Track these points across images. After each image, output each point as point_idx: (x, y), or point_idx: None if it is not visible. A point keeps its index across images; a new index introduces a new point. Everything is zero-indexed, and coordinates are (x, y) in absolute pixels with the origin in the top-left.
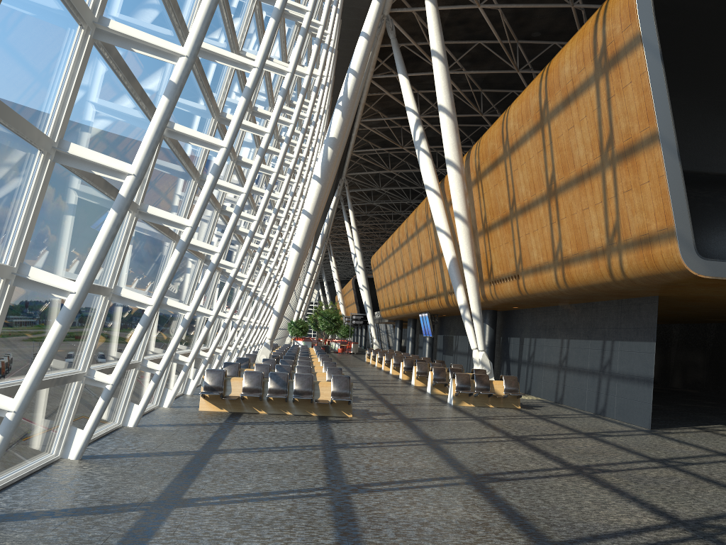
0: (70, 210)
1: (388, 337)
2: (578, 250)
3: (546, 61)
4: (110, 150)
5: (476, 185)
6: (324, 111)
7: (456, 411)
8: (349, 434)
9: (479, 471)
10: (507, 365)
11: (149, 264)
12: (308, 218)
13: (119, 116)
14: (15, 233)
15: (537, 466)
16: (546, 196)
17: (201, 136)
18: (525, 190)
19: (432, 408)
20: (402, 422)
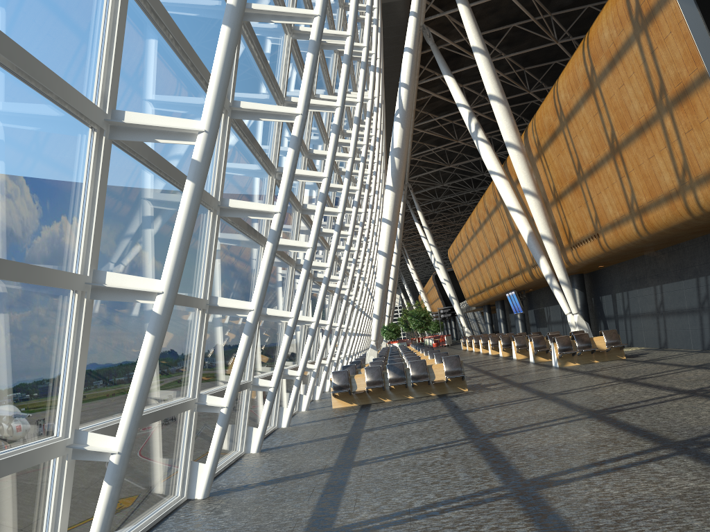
0: (229, 251)
1: (478, 324)
2: (652, 197)
3: (583, 25)
4: (246, 199)
5: (539, 160)
6: (383, 126)
7: (563, 371)
8: (471, 402)
9: (598, 408)
10: (604, 323)
11: (277, 287)
12: (388, 225)
13: (248, 171)
14: (203, 274)
15: (652, 396)
16: (610, 154)
17: (305, 173)
18: (588, 153)
19: (540, 372)
20: (515, 387)
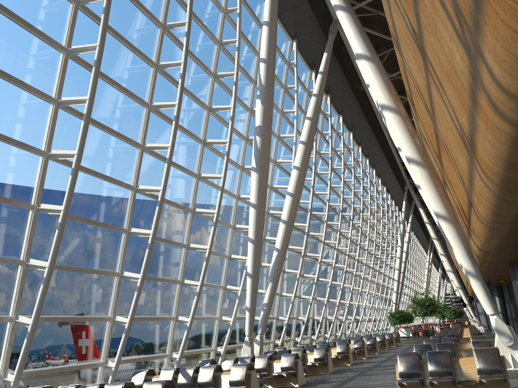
0: None
1: None
2: (467, 112)
3: None
4: None
5: (418, 119)
6: None
7: None
8: None
9: None
10: None
11: None
12: (253, 208)
13: None
14: None
15: None
16: (424, 64)
17: None
18: (421, 80)
19: None
20: None
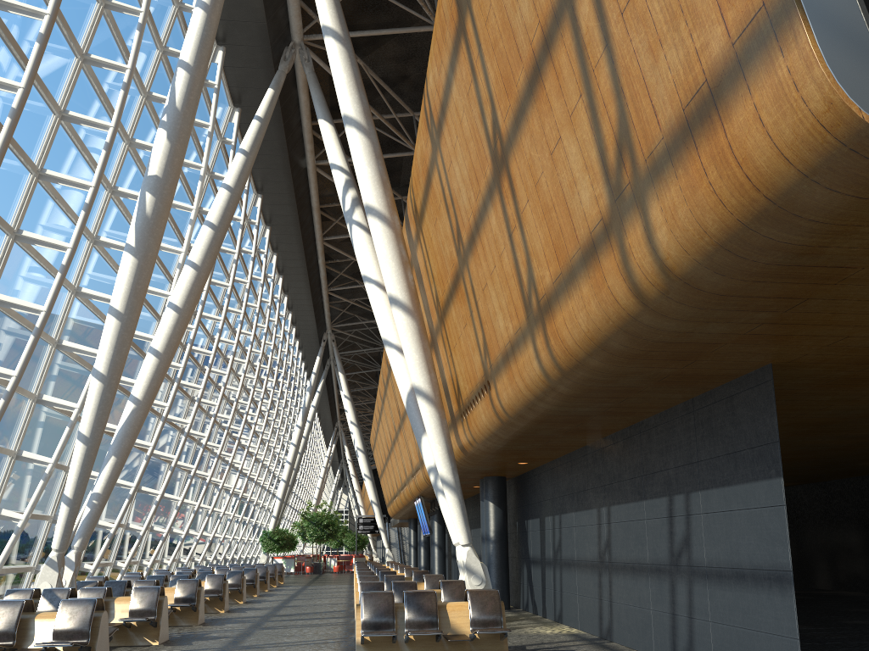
0: None
1: None
2: (560, 265)
3: None
4: None
5: (418, 244)
6: None
7: None
8: None
9: None
10: (528, 569)
11: None
12: (116, 319)
13: None
14: None
15: None
16: (494, 178)
17: None
18: (467, 196)
19: None
20: None
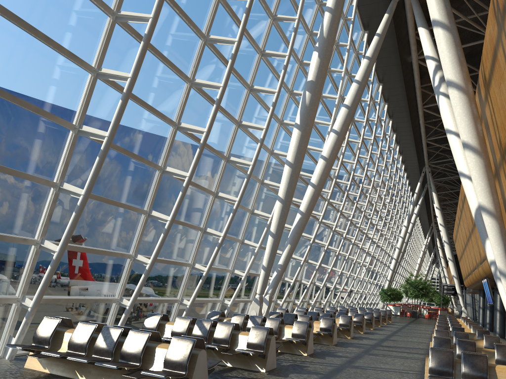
0: None
1: None
2: None
3: None
4: None
5: (486, 103)
6: None
7: None
8: None
9: None
10: None
11: None
12: (289, 167)
13: None
14: None
15: None
16: None
17: None
18: None
19: None
20: None
